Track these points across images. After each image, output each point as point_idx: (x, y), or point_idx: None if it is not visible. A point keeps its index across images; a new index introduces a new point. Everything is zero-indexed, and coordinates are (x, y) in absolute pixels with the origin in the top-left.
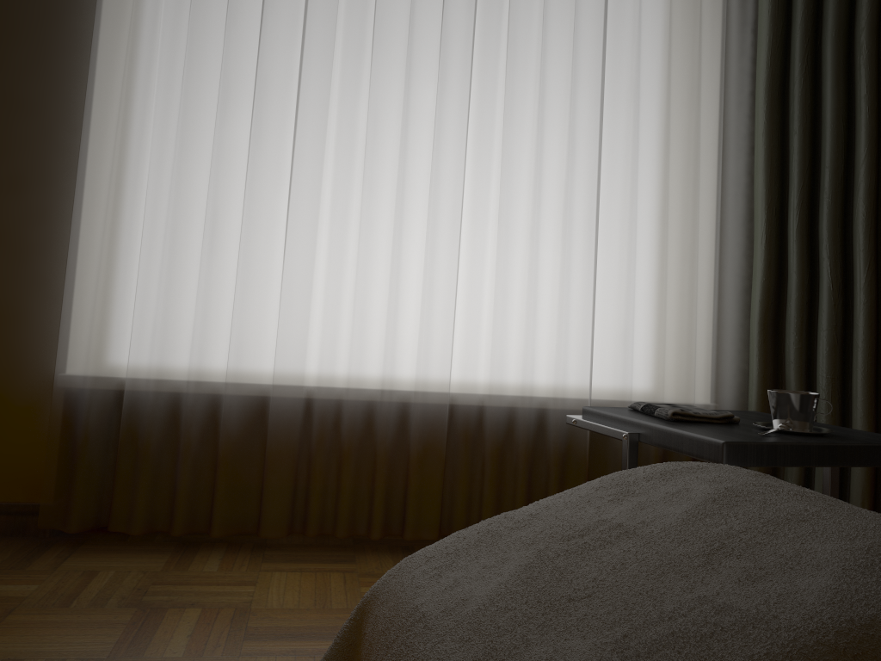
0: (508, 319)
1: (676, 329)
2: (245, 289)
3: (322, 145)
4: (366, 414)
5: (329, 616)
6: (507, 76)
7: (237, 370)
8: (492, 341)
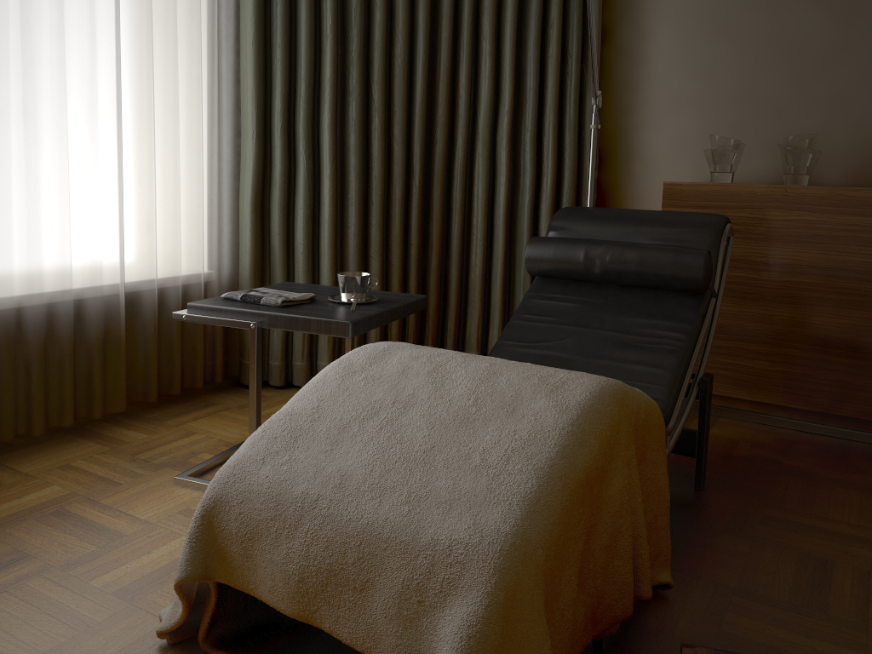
0: (42, 218)
1: (186, 212)
2: None
3: None
4: None
5: None
6: None
7: None
8: (29, 242)
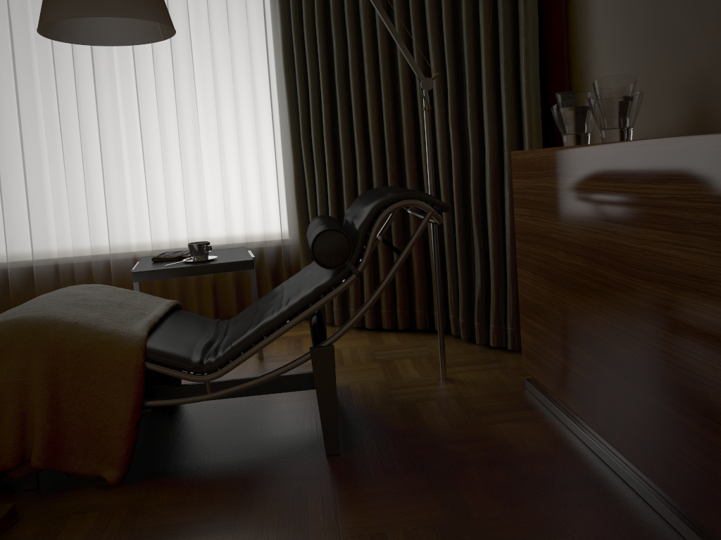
0: (157, 209)
1: (258, 201)
2: (8, 213)
3: (35, 129)
4: (88, 269)
5: None
6: (135, 73)
7: (11, 255)
8: (149, 222)
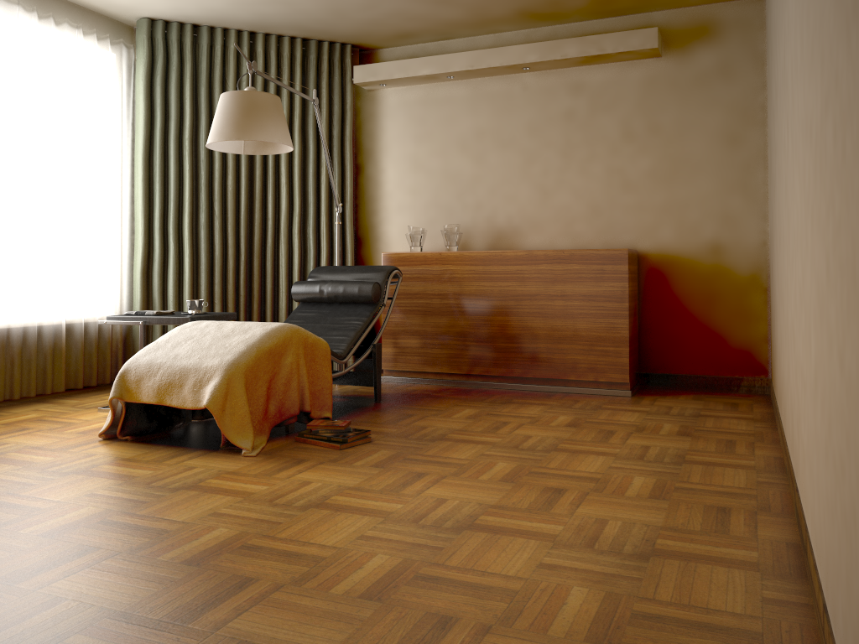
0: (23, 279)
1: (101, 278)
2: None
3: None
4: None
5: None
6: (18, 141)
7: None
8: (16, 291)
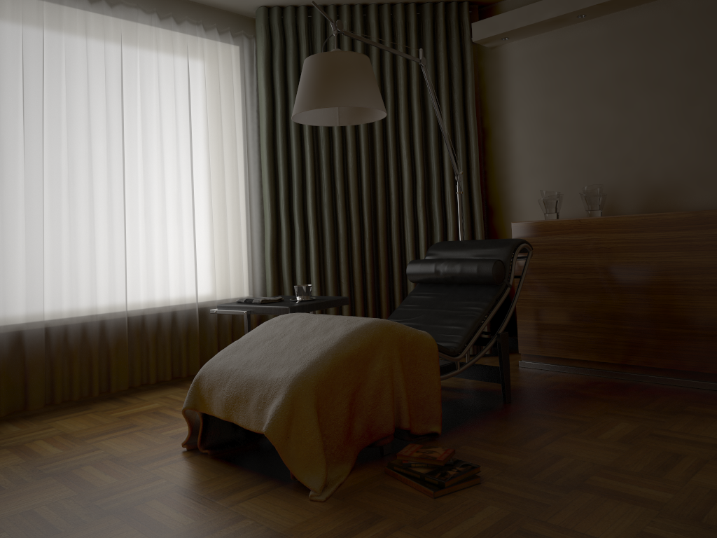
0: (154, 267)
1: (233, 261)
2: (5, 269)
3: (43, 180)
4: (82, 330)
5: (110, 425)
6: (143, 137)
7: (5, 318)
8: (147, 280)
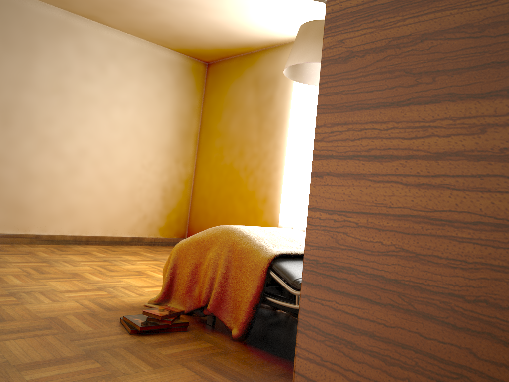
0: None
1: None
2: None
3: None
4: None
5: None
6: None
7: None
8: None
